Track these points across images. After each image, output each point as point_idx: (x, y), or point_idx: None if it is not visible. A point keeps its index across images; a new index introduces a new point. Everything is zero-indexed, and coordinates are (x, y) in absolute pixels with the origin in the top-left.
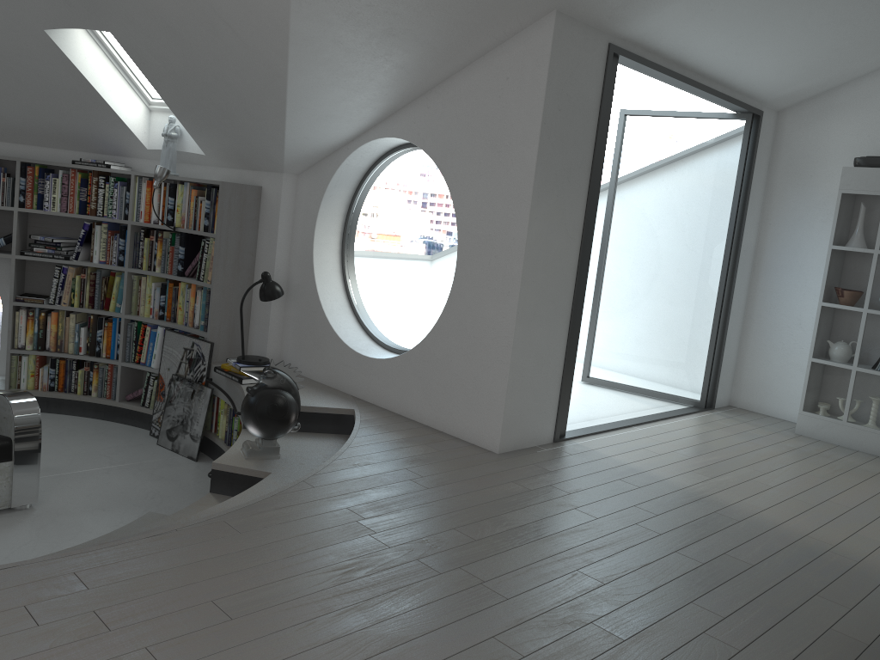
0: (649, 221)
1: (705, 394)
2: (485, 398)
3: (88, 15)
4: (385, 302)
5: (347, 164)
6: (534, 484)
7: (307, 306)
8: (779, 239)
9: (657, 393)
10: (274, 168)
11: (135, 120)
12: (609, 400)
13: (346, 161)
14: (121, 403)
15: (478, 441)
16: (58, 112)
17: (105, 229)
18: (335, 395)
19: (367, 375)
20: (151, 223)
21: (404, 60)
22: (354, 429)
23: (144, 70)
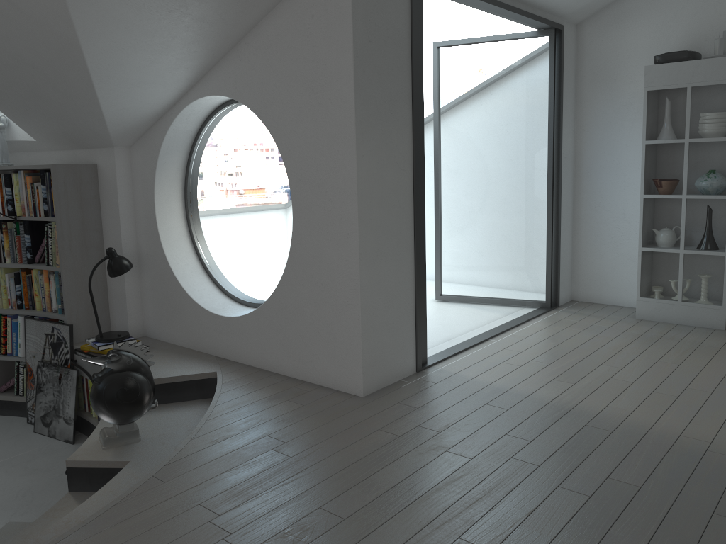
0: (472, 145)
1: (549, 294)
2: (341, 343)
3: None
4: (262, 246)
5: (174, 129)
6: (402, 427)
7: (159, 274)
8: (595, 142)
9: (506, 300)
10: (104, 144)
11: None
12: (464, 314)
13: (172, 126)
14: None
15: (341, 386)
16: None
17: None
18: (198, 359)
19: (226, 335)
20: None
21: (203, 11)
22: (215, 396)
23: None
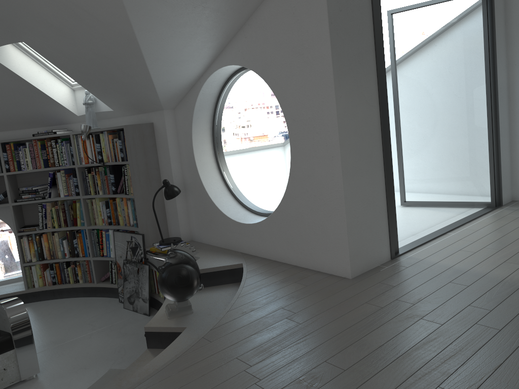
0: (419, 90)
1: (493, 196)
2: (332, 239)
3: (5, 33)
4: (268, 176)
5: (203, 93)
6: (384, 301)
7: (199, 196)
8: None
9: (458, 203)
10: (157, 108)
11: (64, 99)
12: (424, 215)
13: (201, 91)
14: (98, 284)
15: (334, 271)
16: (15, 105)
17: (63, 173)
18: (229, 255)
19: (247, 237)
20: (89, 163)
21: (217, 4)
22: (242, 280)
23: (54, 63)
